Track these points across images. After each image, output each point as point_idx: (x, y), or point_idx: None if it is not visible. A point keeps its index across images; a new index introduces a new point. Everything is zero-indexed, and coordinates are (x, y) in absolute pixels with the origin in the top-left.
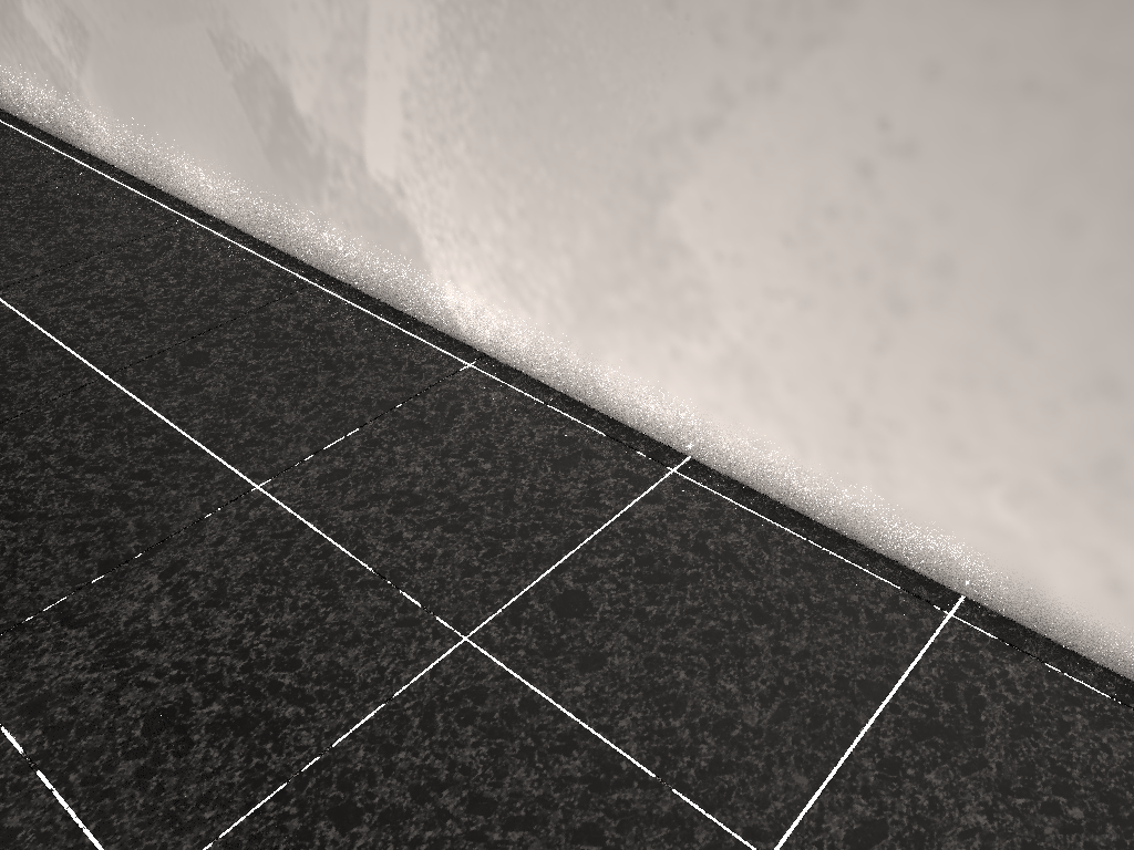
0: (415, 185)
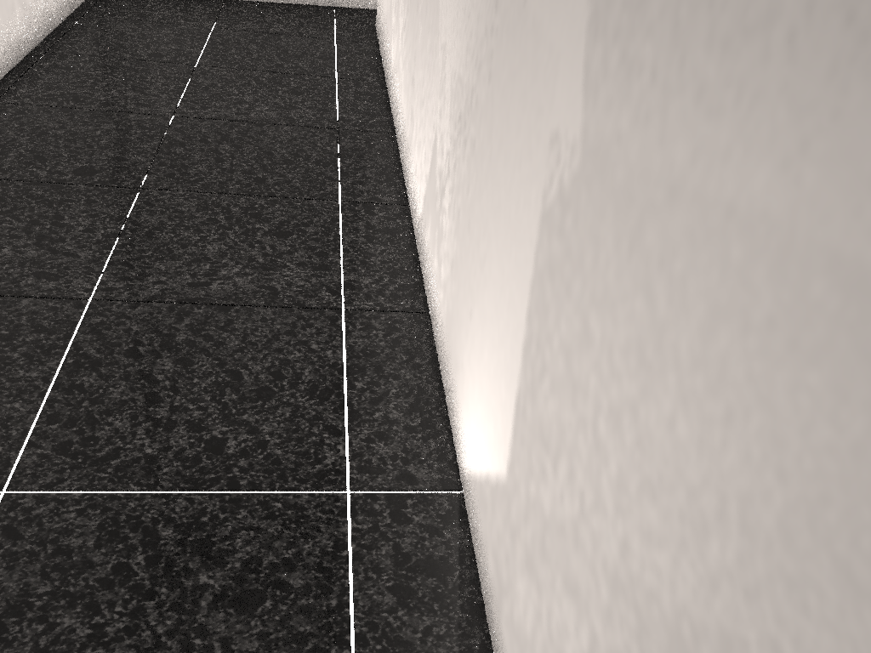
0: None
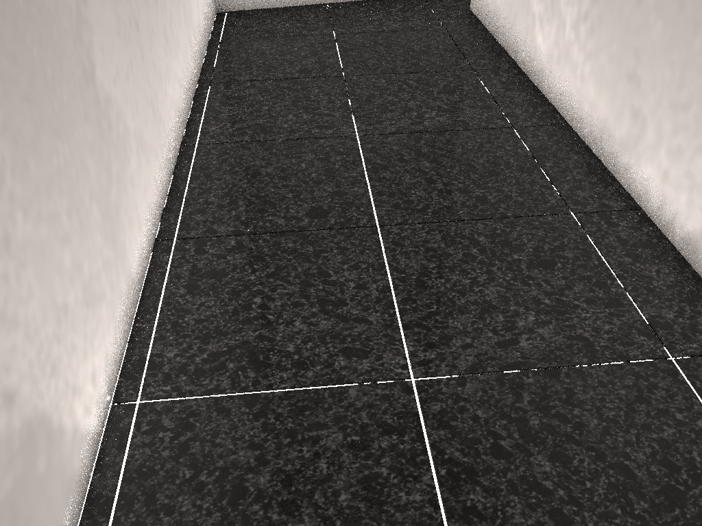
0: (16, 354)
